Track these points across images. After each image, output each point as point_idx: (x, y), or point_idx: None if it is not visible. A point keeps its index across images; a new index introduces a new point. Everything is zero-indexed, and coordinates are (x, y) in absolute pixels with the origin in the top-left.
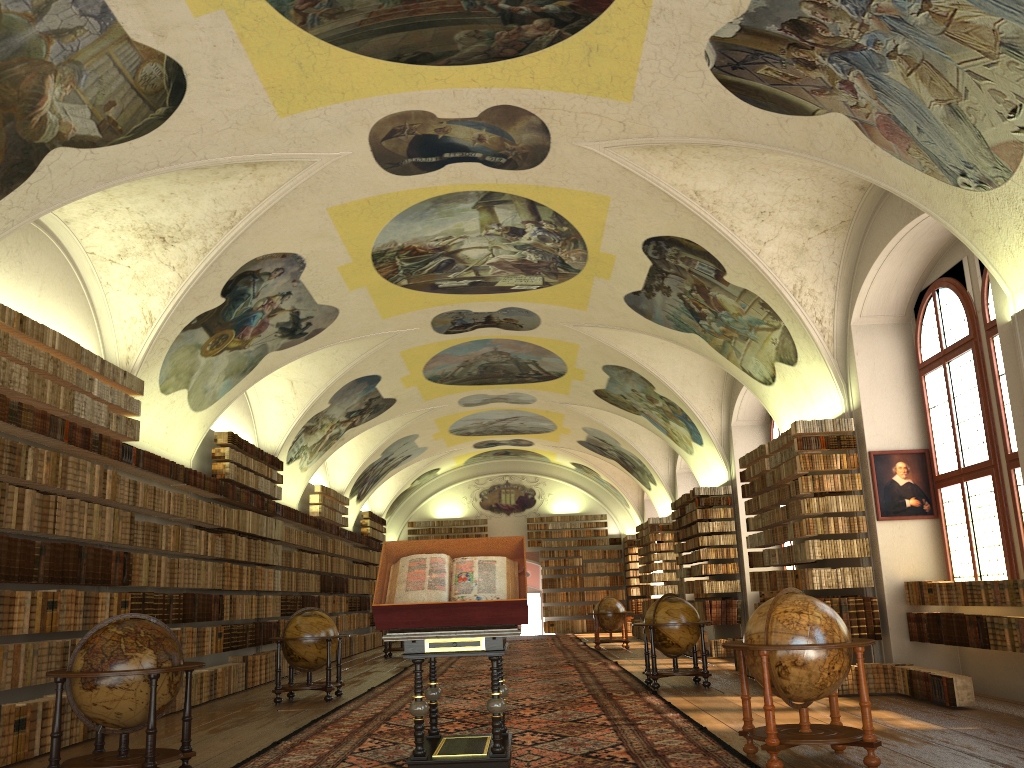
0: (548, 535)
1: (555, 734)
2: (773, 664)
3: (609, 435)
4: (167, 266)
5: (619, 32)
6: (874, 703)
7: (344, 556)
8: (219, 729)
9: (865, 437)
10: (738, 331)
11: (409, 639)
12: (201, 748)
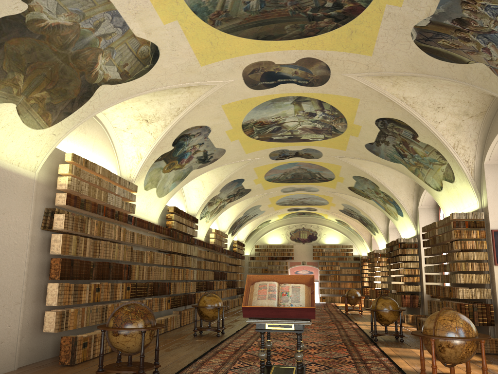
0: (323, 254)
1: (326, 366)
2: (437, 345)
3: (355, 208)
4: (148, 133)
5: (367, 23)
6: (489, 359)
7: (225, 262)
8: (169, 349)
9: (489, 222)
10: (423, 164)
11: (258, 323)
12: (162, 360)
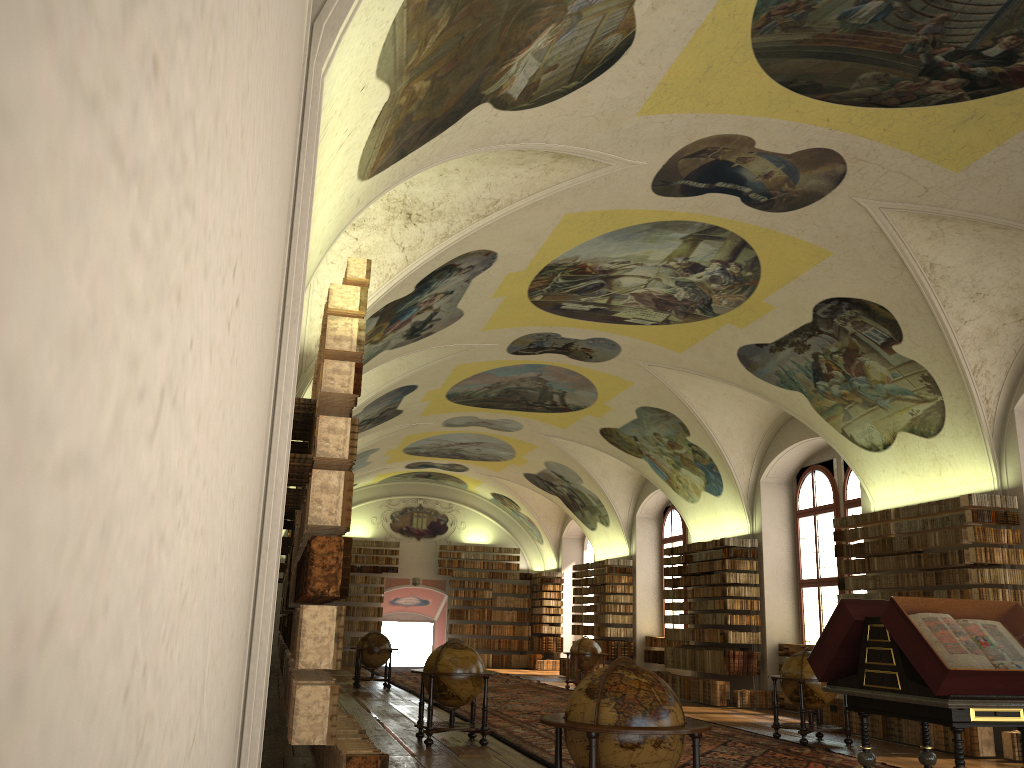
0: (460, 564)
1: None
2: None
3: (575, 472)
4: (397, 246)
5: (1020, 107)
6: None
7: None
8: None
9: None
10: (866, 397)
11: (971, 707)
12: None
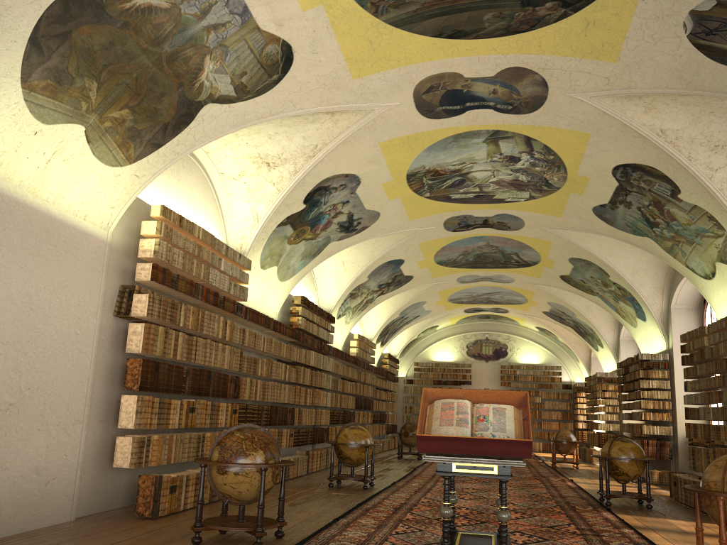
0: (516, 378)
1: (538, 537)
2: None
3: (568, 309)
4: (269, 182)
5: (613, 9)
6: None
7: (371, 384)
8: (295, 503)
9: None
10: (686, 237)
11: (441, 461)
12: (286, 517)
